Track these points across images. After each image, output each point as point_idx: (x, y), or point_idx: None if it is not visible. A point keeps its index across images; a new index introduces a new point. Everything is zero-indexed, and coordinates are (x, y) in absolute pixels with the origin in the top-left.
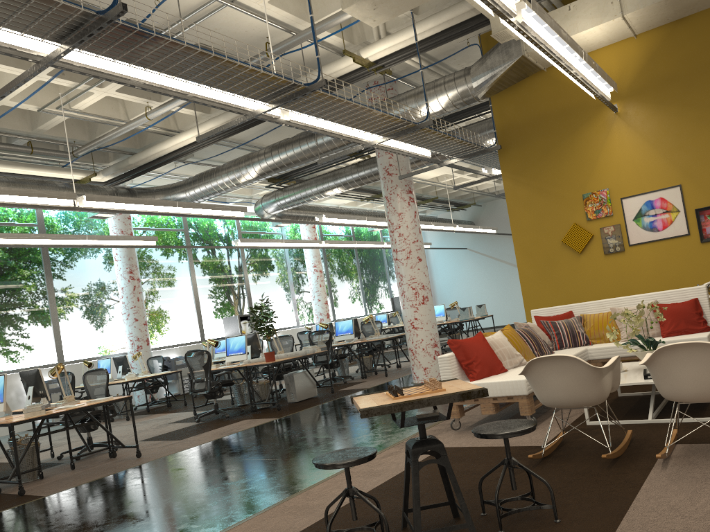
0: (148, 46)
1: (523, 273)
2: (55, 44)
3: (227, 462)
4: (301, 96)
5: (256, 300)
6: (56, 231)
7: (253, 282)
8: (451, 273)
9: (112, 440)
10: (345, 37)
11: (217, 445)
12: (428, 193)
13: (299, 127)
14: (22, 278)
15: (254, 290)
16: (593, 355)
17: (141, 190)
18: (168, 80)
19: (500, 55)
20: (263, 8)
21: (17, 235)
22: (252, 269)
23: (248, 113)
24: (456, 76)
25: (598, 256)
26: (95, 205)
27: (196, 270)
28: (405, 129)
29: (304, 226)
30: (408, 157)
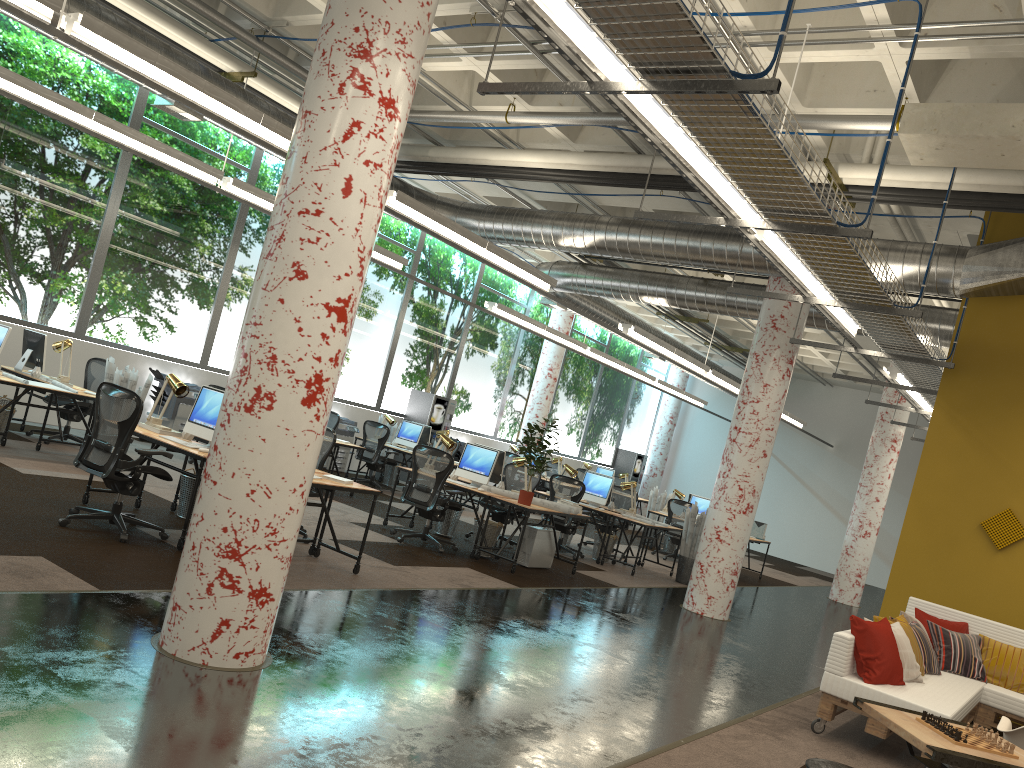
0: (732, 121)
1: (906, 540)
2: (636, 76)
3: (501, 643)
4: (824, 234)
5: (459, 382)
6: (267, 189)
7: (466, 356)
8: (706, 450)
9: (322, 534)
10: (825, 138)
11: (461, 602)
12: (738, 339)
13: (763, 252)
14: (203, 234)
15: (463, 368)
16: (987, 699)
17: (421, 192)
18: (686, 149)
19: (1020, 255)
20: (764, 67)
21: (255, 190)
22: (473, 339)
23: (730, 217)
24: (943, 252)
25: (1021, 564)
26: (400, 208)
27: (407, 312)
28: (876, 306)
29: (559, 311)
30: (807, 315)
